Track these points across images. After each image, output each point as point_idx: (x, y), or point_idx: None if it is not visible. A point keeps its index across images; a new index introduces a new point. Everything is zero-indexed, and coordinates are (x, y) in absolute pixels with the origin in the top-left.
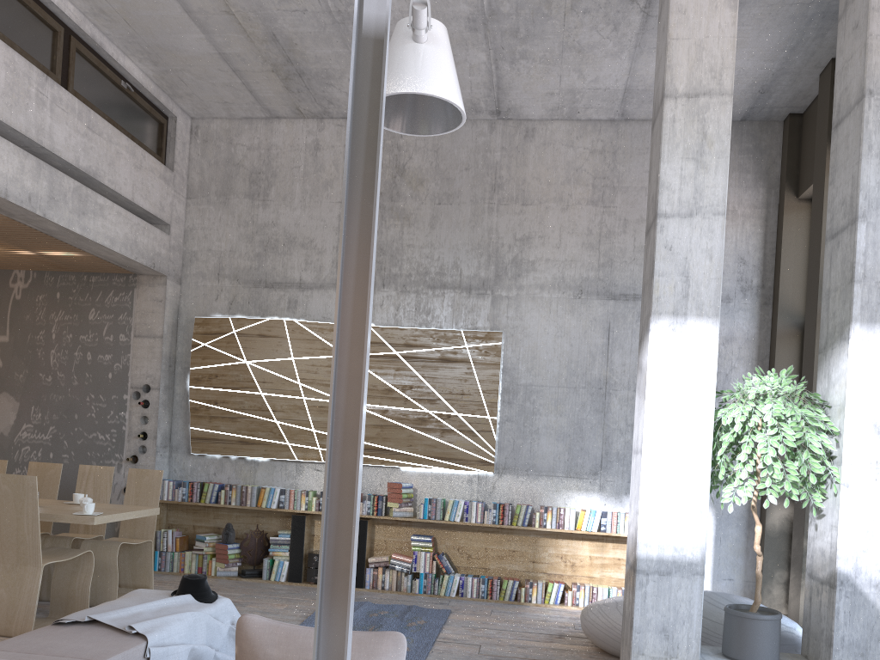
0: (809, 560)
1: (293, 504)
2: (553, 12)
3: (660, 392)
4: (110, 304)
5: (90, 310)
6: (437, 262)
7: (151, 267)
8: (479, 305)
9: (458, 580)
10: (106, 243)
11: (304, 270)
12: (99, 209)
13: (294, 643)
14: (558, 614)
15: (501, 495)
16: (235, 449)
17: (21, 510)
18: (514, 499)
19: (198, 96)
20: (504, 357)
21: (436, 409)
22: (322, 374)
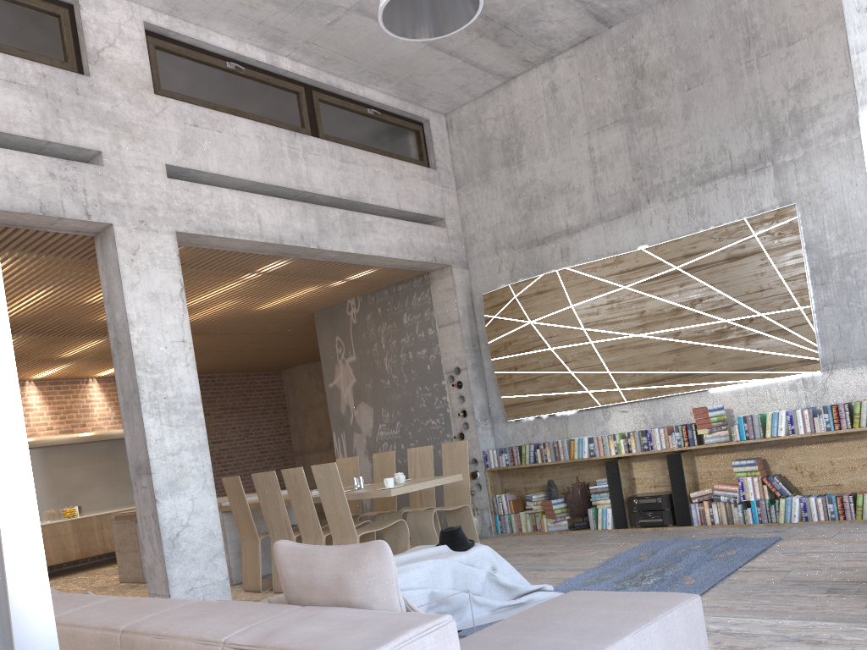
0: None
1: (603, 451)
2: None
3: None
4: (415, 305)
5: (403, 315)
6: (701, 154)
7: (433, 262)
8: (759, 183)
9: (797, 503)
10: (382, 253)
11: (568, 215)
12: (368, 226)
13: (305, 561)
14: None
15: (837, 395)
16: (542, 409)
17: (333, 492)
18: (855, 397)
19: (438, 92)
20: (804, 233)
21: (734, 316)
22: (604, 313)
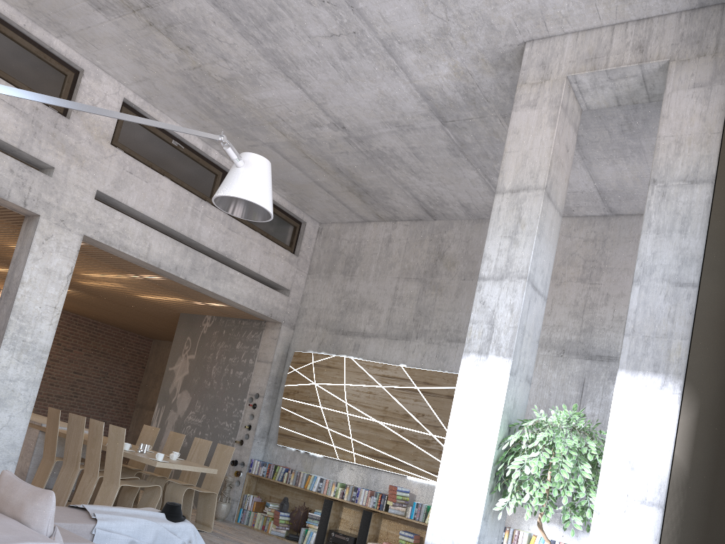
0: None
1: (326, 490)
2: (503, 139)
3: (460, 412)
4: (248, 339)
5: (238, 342)
6: (456, 322)
7: (268, 316)
8: None
9: None
10: (232, 298)
11: (367, 323)
12: (229, 277)
13: (11, 487)
14: None
15: None
16: (301, 445)
17: (116, 449)
18: None
19: (317, 209)
20: None
21: (438, 434)
22: (362, 398)
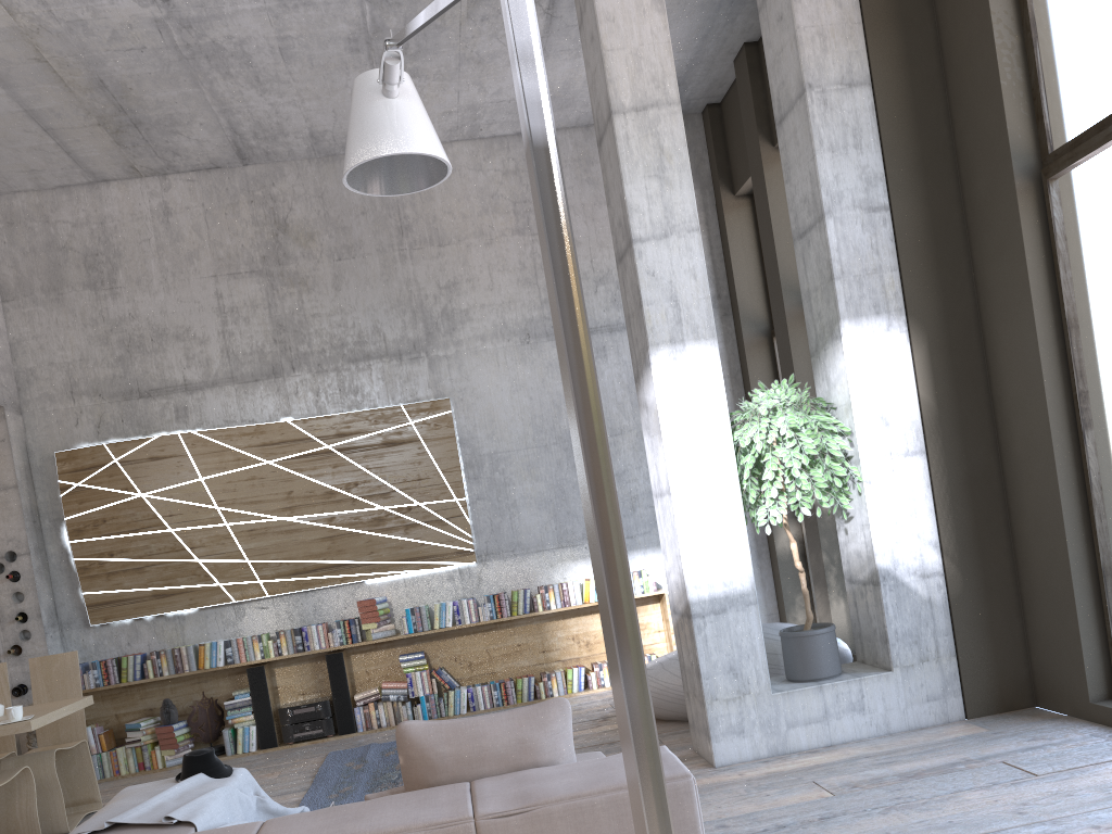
0: (846, 566)
1: (245, 656)
2: (448, 23)
3: (675, 426)
4: None
5: None
6: (354, 330)
7: None
8: (415, 372)
9: (466, 693)
10: None
11: (187, 367)
12: None
13: (463, 735)
14: (588, 699)
15: (490, 585)
16: (150, 607)
17: None
18: (506, 587)
19: None
20: (458, 427)
21: (392, 503)
22: (243, 490)
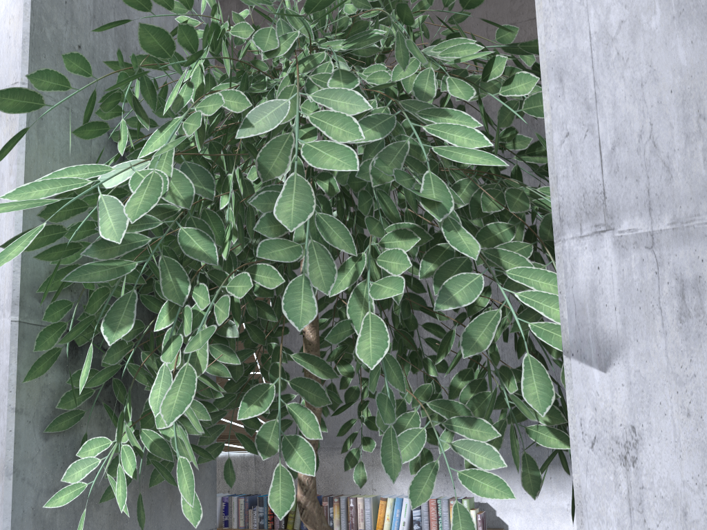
0: None
1: None
2: None
3: None
4: None
5: None
6: None
7: None
8: None
9: None
10: None
11: None
12: None
13: None
14: None
15: None
16: None
17: None
18: None
19: None
20: None
21: None
22: None
